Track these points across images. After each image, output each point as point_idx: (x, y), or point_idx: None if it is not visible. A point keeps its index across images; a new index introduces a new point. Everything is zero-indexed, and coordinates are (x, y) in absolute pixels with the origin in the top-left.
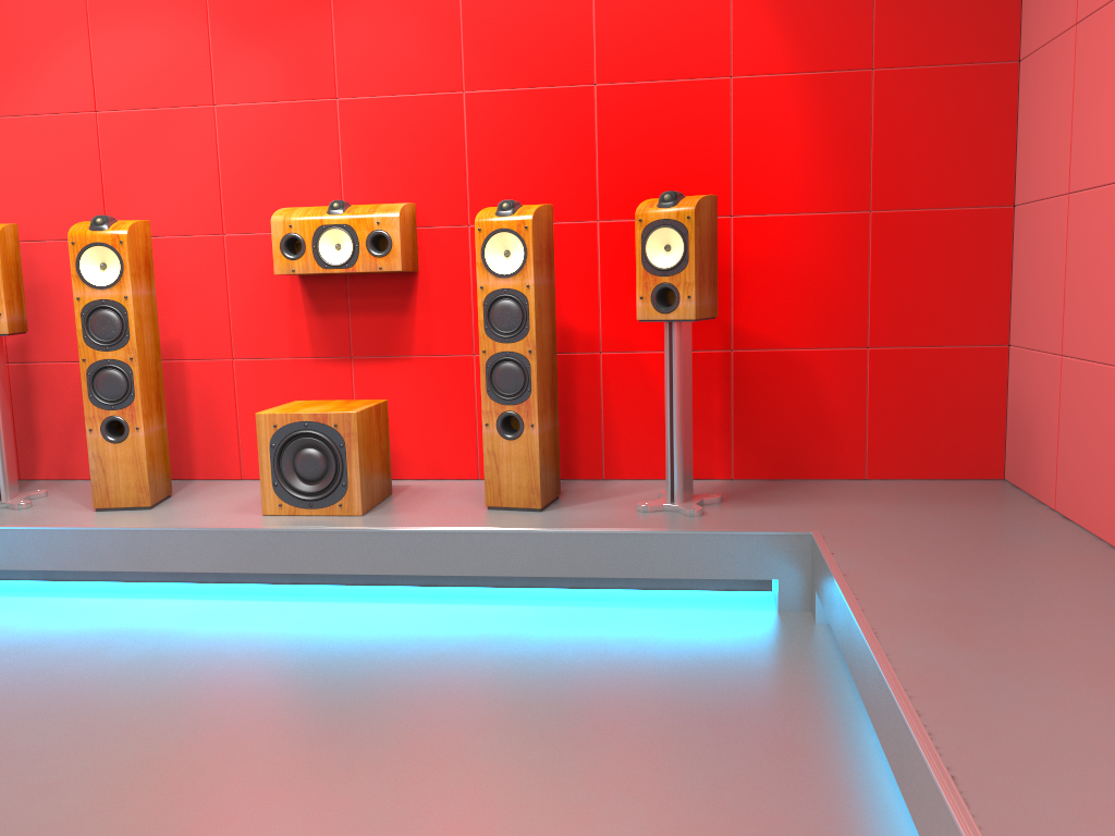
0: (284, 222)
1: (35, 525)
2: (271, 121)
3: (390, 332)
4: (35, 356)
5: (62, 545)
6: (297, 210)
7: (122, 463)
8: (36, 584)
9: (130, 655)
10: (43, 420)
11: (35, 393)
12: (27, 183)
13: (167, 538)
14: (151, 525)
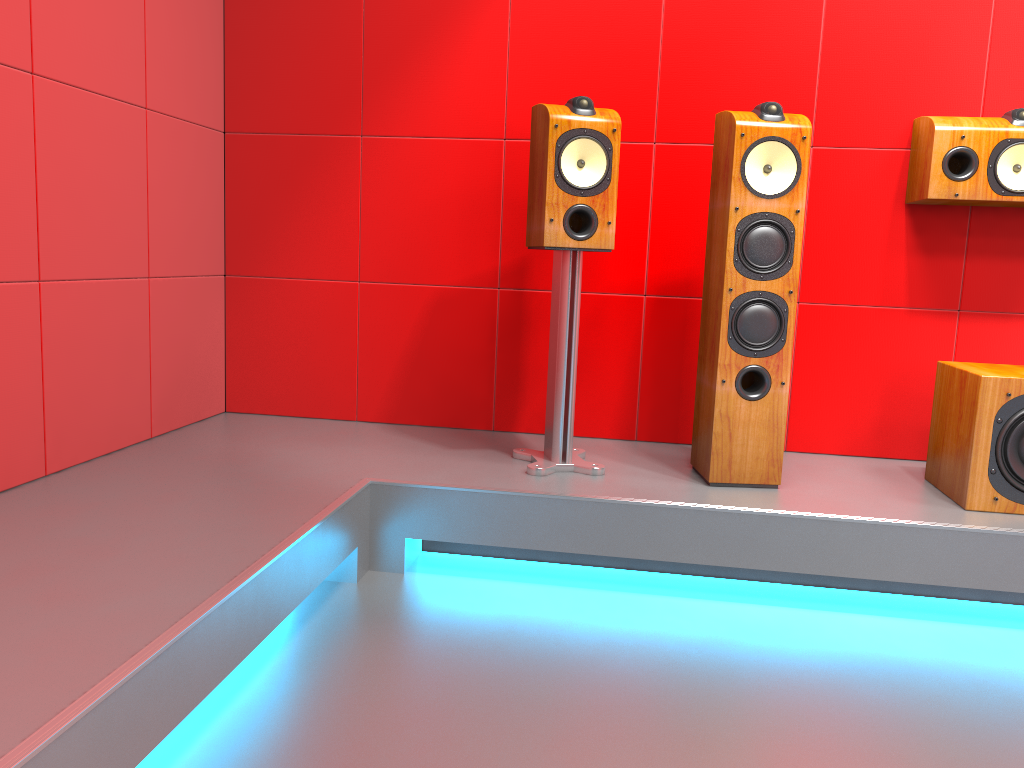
0: (954, 132)
1: (682, 503)
2: (901, 7)
3: (1017, 283)
4: (535, 282)
5: (722, 533)
6: (961, 118)
7: (754, 426)
8: (628, 574)
9: (1003, 719)
10: (533, 361)
11: (528, 327)
12: (558, 68)
13: (879, 535)
14: (846, 515)
